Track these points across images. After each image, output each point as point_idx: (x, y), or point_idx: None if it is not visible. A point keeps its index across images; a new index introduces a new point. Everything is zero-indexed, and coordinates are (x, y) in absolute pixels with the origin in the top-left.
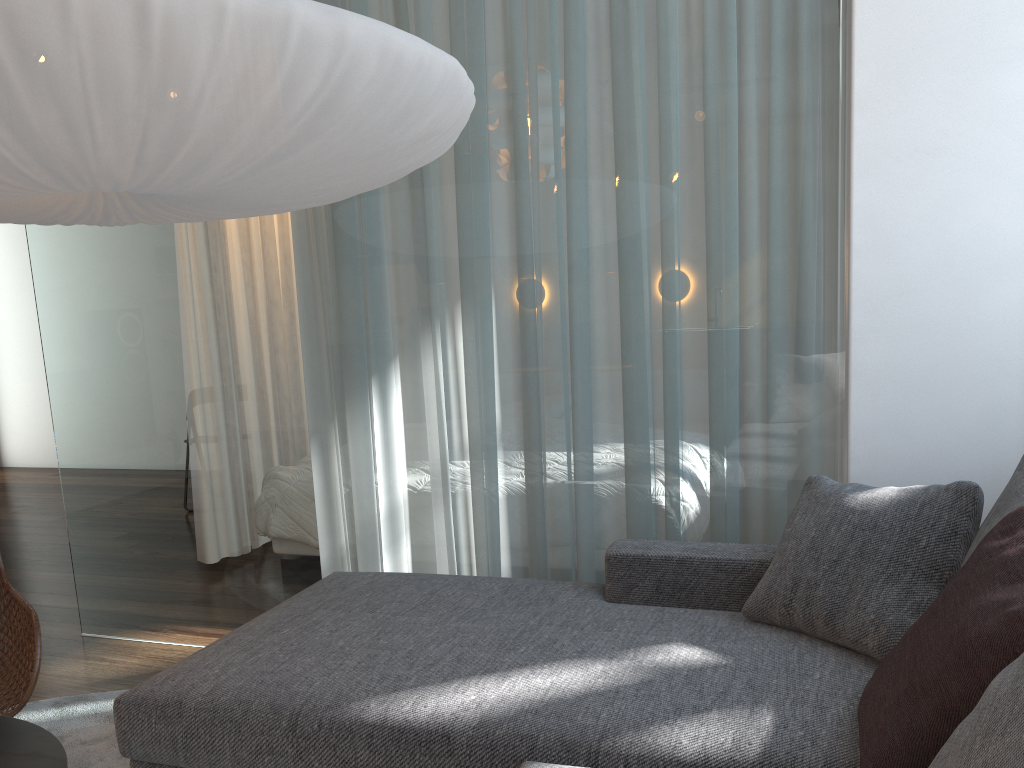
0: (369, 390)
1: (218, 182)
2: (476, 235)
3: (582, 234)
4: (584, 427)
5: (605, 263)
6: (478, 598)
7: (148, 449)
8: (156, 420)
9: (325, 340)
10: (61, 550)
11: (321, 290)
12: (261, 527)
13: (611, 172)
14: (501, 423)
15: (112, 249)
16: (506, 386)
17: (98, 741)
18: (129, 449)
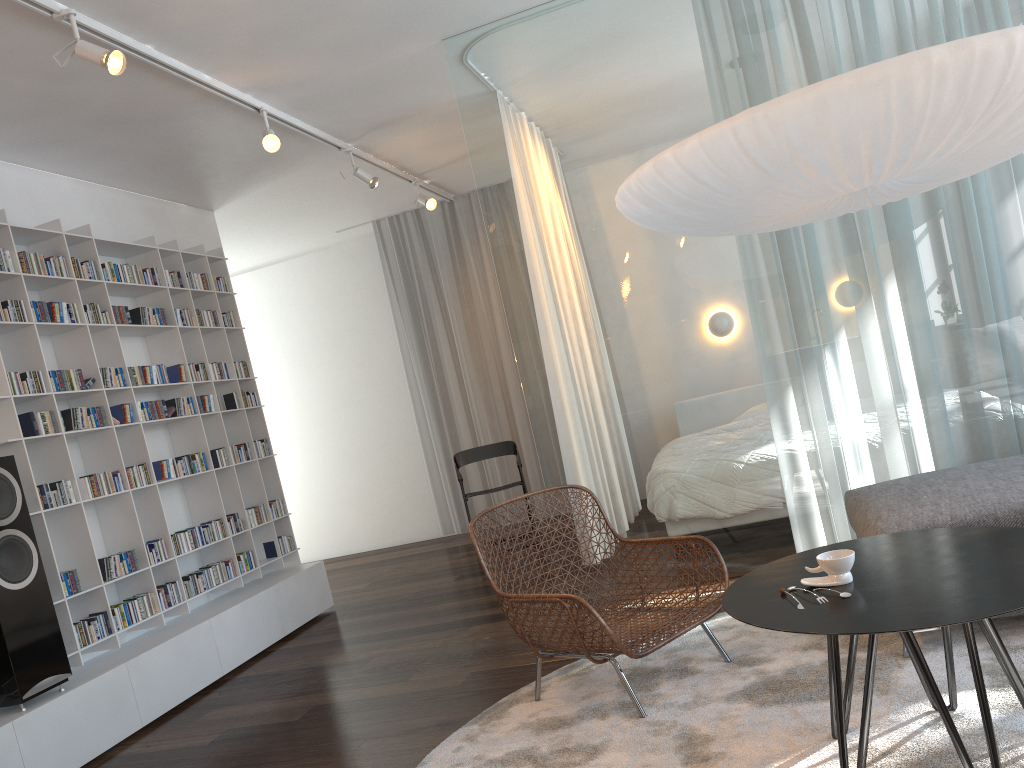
0: (831, 355)
1: (1000, 155)
2: (910, 222)
3: (998, 206)
4: (1020, 344)
5: (1020, 222)
6: (1023, 461)
7: (630, 444)
8: (636, 419)
9: (788, 325)
10: (424, 594)
11: (780, 288)
12: (743, 483)
13: (1015, 159)
14: (949, 356)
15: (585, 293)
16: (950, 327)
17: (737, 637)
18: (611, 448)
